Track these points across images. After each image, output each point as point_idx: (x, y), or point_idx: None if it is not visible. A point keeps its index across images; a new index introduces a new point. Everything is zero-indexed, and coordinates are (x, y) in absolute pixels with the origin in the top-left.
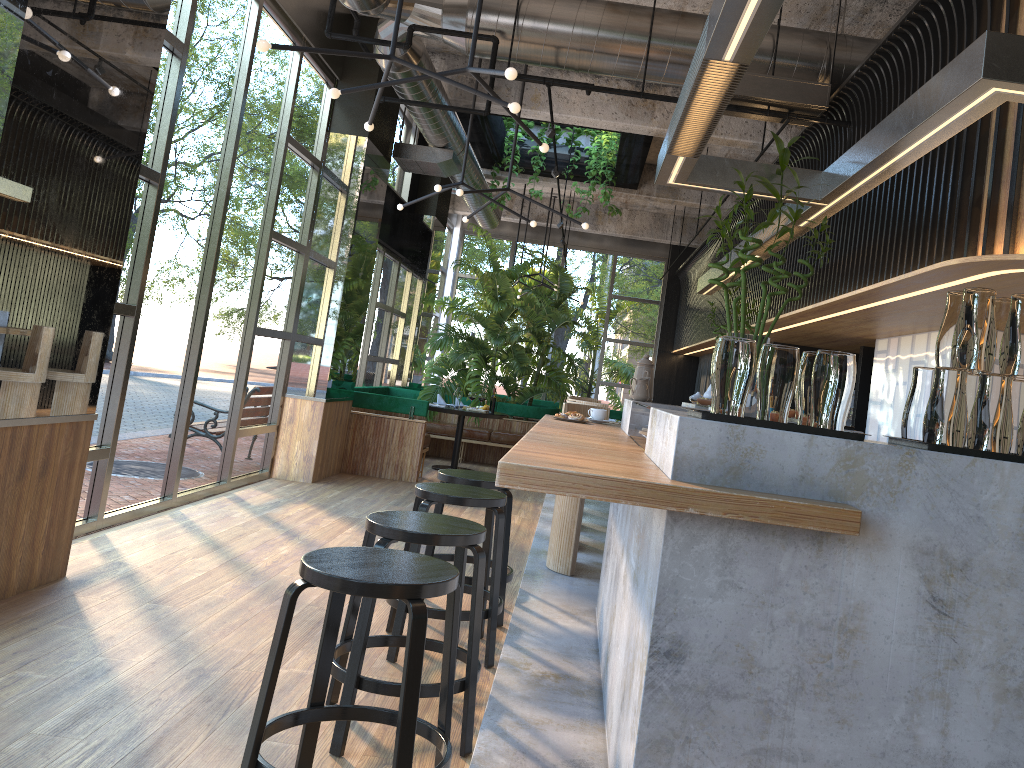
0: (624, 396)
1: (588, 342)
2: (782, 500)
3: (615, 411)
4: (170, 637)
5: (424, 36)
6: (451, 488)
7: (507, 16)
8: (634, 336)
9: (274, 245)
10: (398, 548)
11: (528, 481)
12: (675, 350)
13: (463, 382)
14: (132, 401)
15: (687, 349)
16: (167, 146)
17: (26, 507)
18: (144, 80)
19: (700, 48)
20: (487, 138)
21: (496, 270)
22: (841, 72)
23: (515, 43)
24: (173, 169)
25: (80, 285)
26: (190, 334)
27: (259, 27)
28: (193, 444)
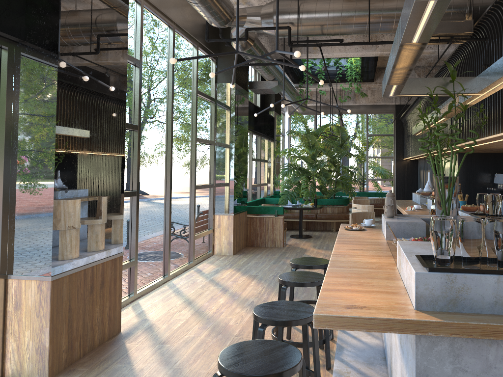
0: (381, 184)
1: (359, 160)
2: (486, 323)
3: (378, 193)
4: (169, 366)
5: (254, 31)
6: (296, 275)
7: (293, 14)
8: (382, 153)
9: (198, 144)
10: (277, 292)
11: (331, 324)
12: (404, 158)
13: (299, 191)
14: (142, 235)
15: (411, 158)
16: (139, 111)
17: (96, 304)
18: (120, 87)
19: (397, 35)
20: (294, 70)
21: (308, 132)
22: (478, 11)
23: (299, 27)
24: (144, 121)
25: (105, 194)
26: (164, 196)
27: (175, 41)
28: (174, 248)
